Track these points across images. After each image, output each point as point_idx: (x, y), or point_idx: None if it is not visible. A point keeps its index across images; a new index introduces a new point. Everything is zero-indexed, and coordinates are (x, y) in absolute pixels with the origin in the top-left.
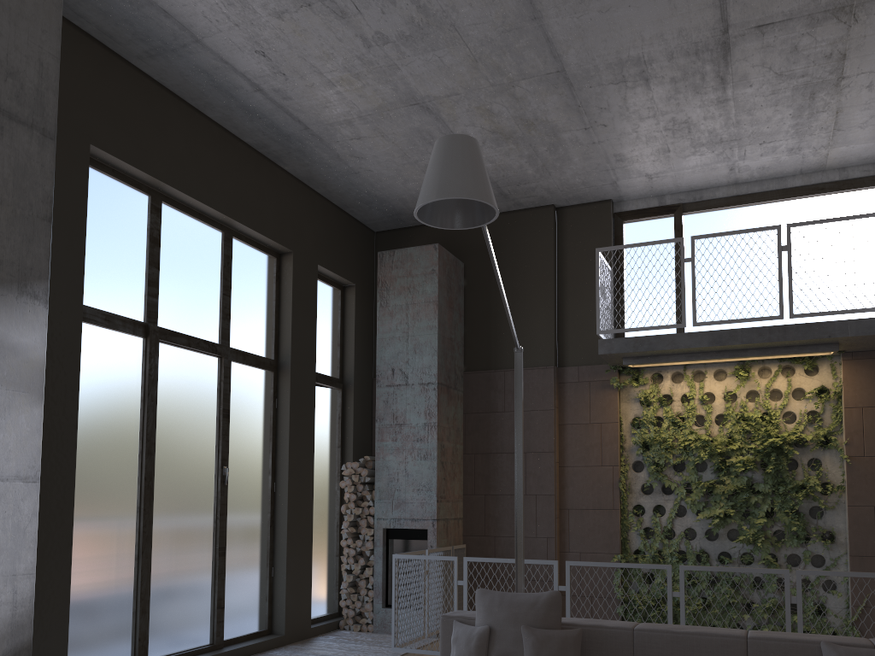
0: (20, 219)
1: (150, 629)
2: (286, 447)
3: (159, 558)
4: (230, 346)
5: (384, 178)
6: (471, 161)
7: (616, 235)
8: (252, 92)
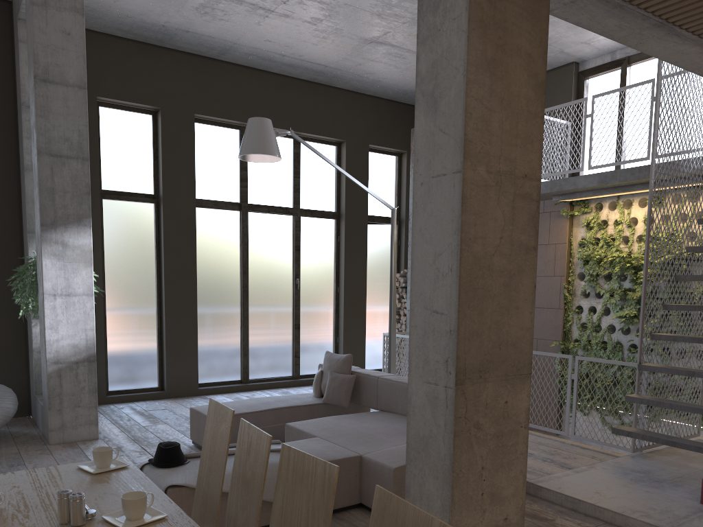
0: (75, 196)
1: (252, 364)
2: (343, 265)
3: (255, 328)
4: (301, 207)
5: (398, 80)
6: (255, 132)
7: (579, 90)
8: (281, 57)
